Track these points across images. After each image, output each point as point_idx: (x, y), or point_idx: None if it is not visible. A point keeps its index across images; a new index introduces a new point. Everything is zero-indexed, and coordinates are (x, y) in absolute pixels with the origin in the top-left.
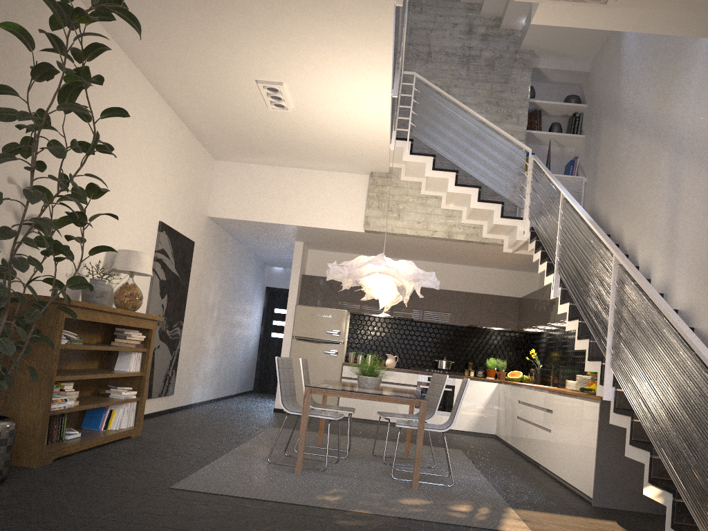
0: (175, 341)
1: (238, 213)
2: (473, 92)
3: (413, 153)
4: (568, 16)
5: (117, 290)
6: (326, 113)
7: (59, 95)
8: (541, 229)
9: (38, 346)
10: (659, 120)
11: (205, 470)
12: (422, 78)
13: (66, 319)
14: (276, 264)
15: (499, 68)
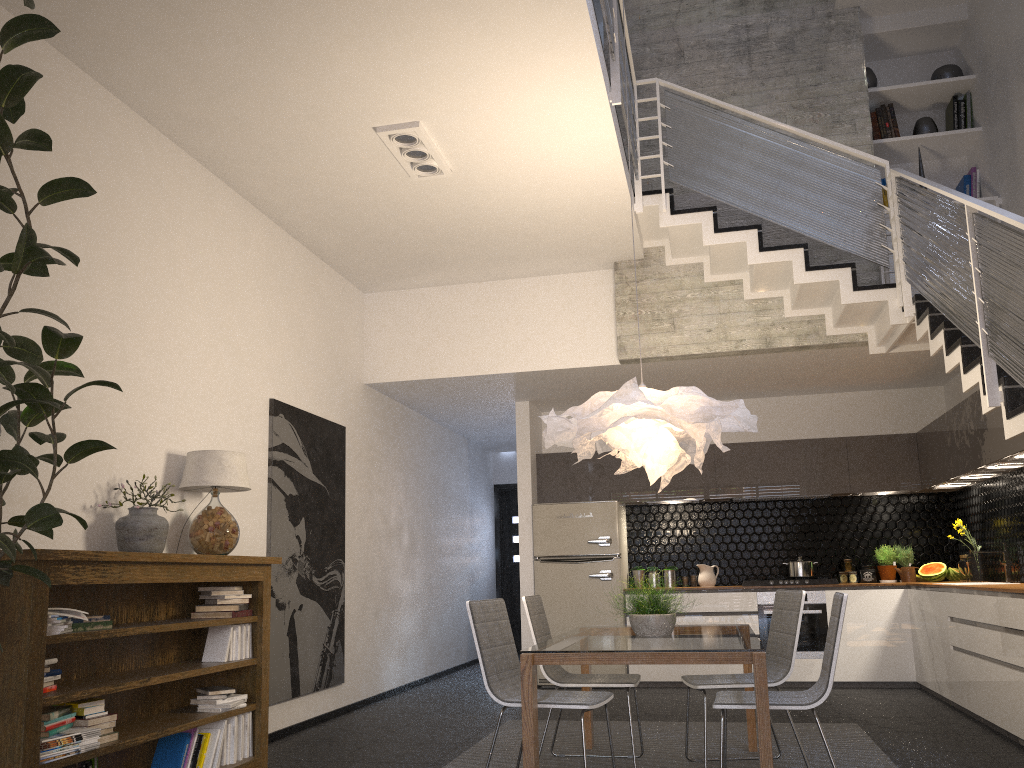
0: (333, 593)
1: (412, 371)
2: (767, 98)
3: (676, 212)
4: None
5: (192, 521)
6: (509, 165)
7: None
8: (935, 289)
9: (3, 645)
10: None
11: None
12: (671, 84)
13: (91, 586)
14: (503, 447)
15: (804, 47)
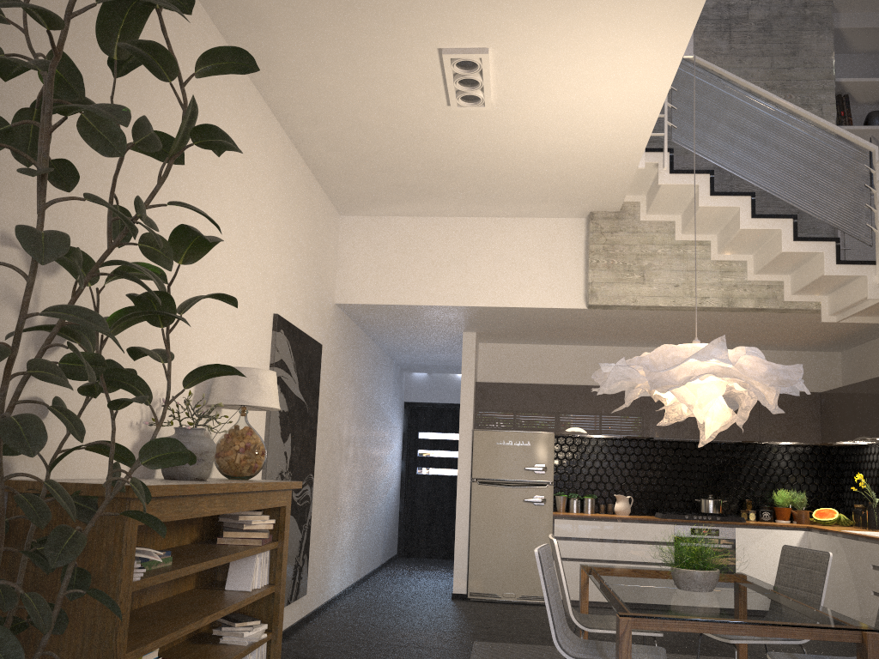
0: (304, 507)
1: (384, 295)
2: (743, 74)
3: (675, 171)
4: None
5: (220, 440)
6: (550, 105)
7: (99, 25)
8: None
9: (84, 595)
10: None
11: None
12: None
13: None
14: (419, 368)
15: (780, 32)
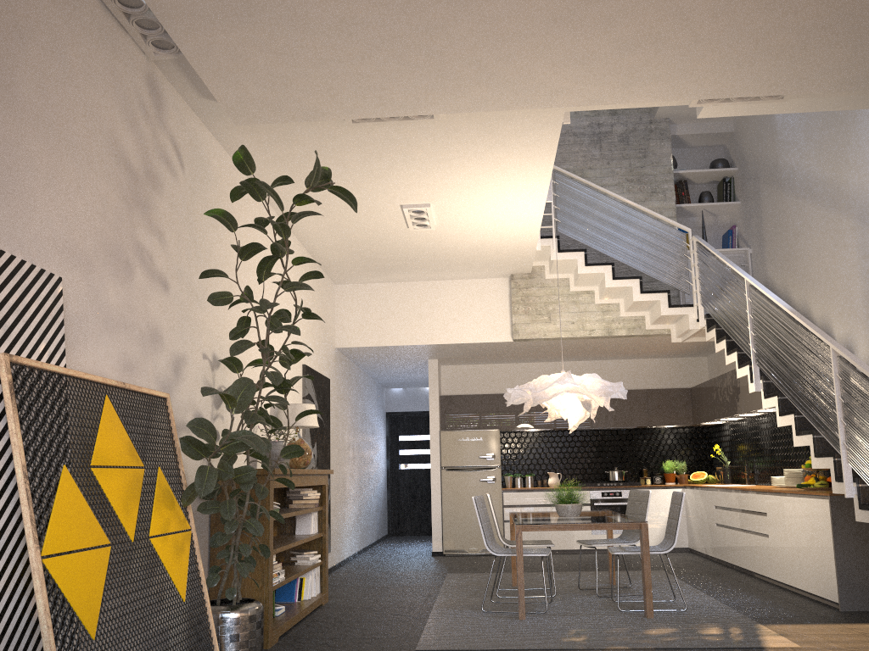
0: None
1: (370, 340)
2: (611, 172)
3: (561, 251)
4: (737, 107)
5: None
6: (471, 225)
7: (257, 268)
8: (722, 317)
9: None
10: (834, 187)
11: (430, 628)
12: (559, 168)
13: None
14: (396, 385)
15: (635, 141)
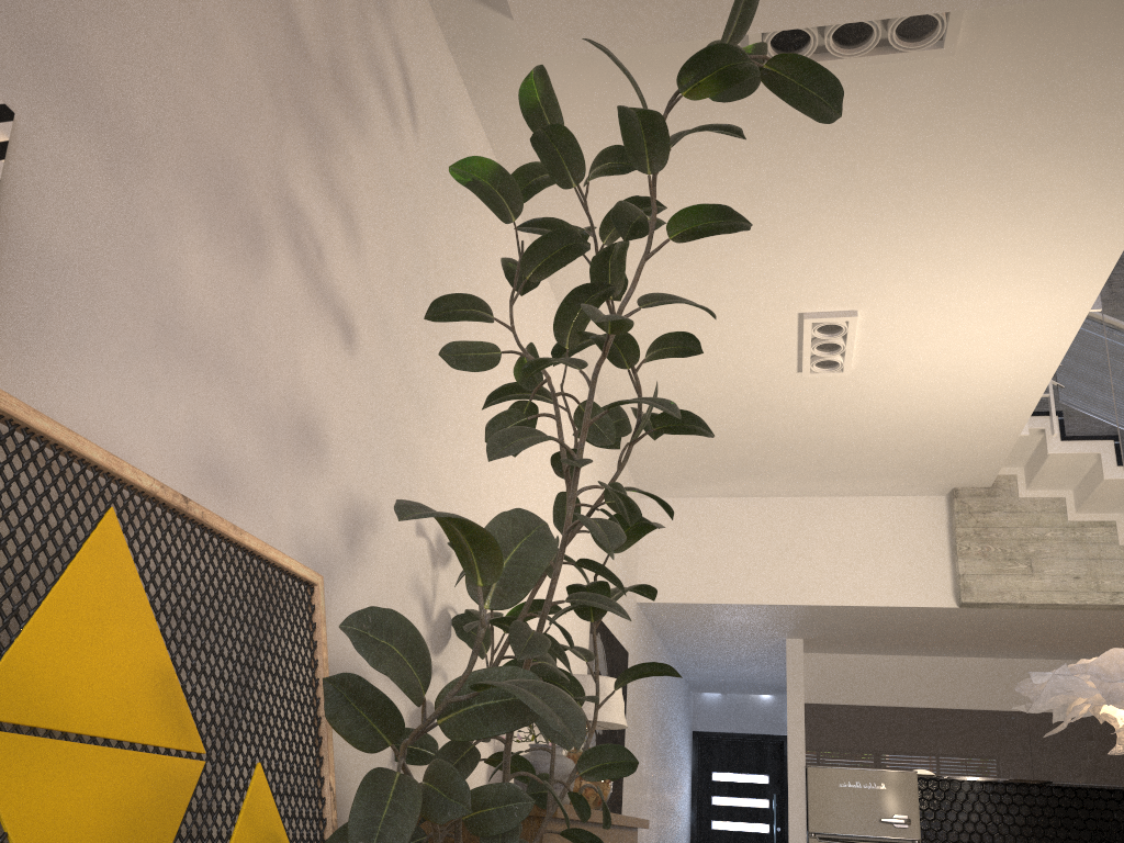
0: None
1: (696, 592)
2: None
3: (1068, 438)
4: None
5: None
6: (920, 368)
7: (556, 318)
8: None
9: None
10: None
11: None
12: None
13: None
14: (713, 687)
15: None
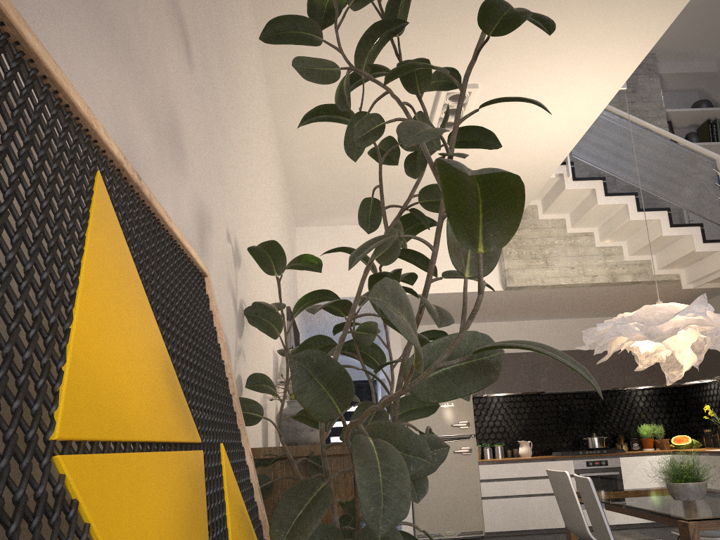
0: None
1: (338, 290)
2: None
3: (577, 179)
4: None
5: None
6: (505, 129)
7: (356, 50)
8: None
9: None
10: None
11: None
12: None
13: None
14: None
15: None
